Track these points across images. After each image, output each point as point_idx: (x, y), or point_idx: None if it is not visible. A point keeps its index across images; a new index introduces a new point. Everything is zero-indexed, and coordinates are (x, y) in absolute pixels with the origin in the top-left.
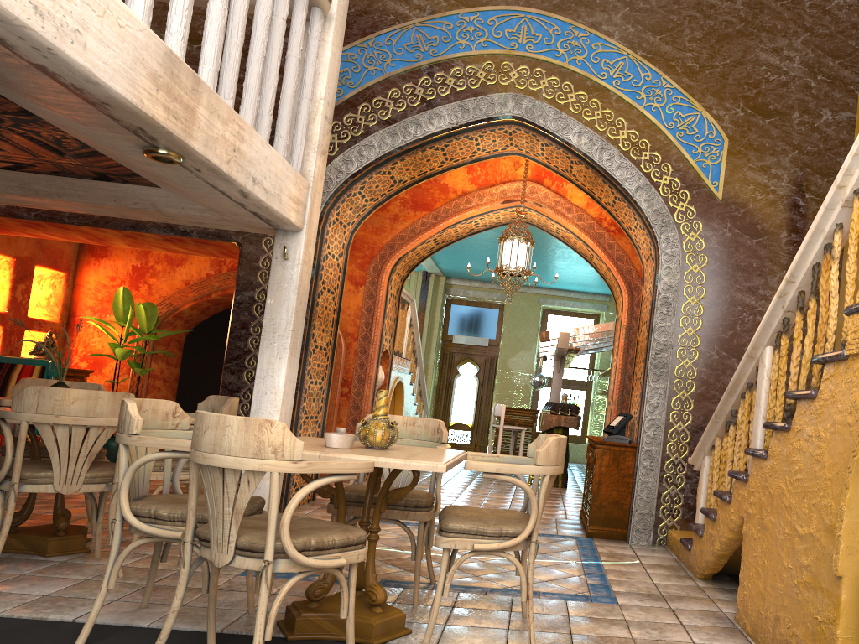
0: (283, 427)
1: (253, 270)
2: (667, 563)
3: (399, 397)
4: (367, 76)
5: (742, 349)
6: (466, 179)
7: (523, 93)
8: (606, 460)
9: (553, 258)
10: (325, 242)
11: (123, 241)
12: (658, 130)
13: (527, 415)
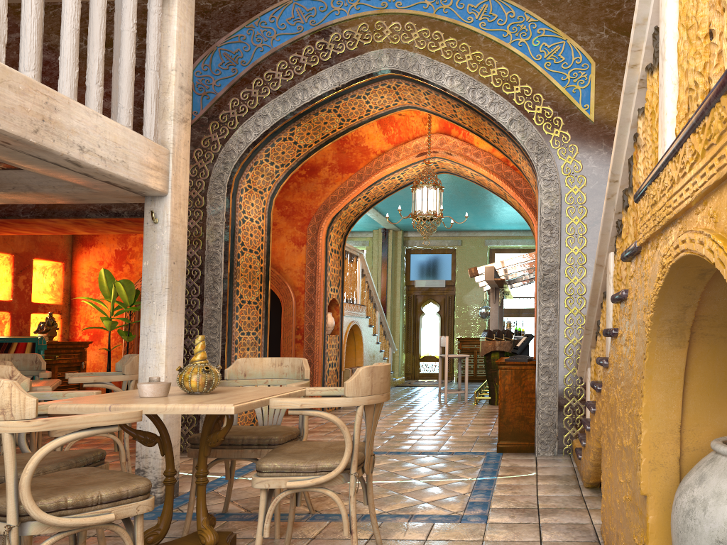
0: (10, 385)
1: None
2: (562, 473)
3: (358, 339)
4: (256, 53)
5: None
6: (383, 139)
7: (398, 47)
8: (509, 379)
9: (484, 203)
10: (240, 208)
11: (79, 229)
12: (526, 63)
13: None
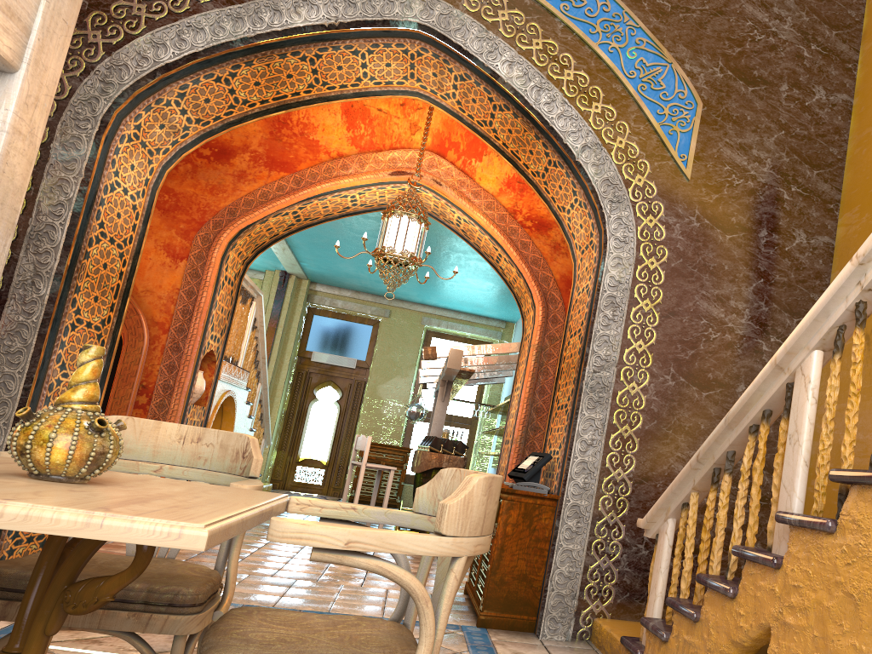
0: None
1: None
2: None
3: (229, 419)
4: None
5: (706, 375)
6: (345, 137)
7: None
8: (515, 517)
9: (445, 266)
10: (112, 165)
11: None
12: (614, 77)
13: (396, 453)
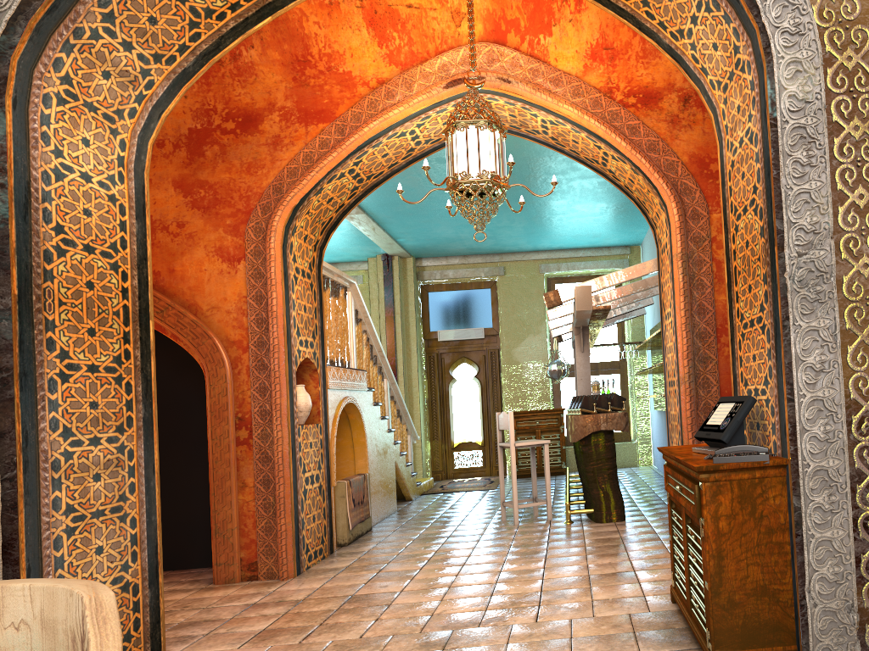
0: None
1: None
2: None
3: (357, 427)
4: None
5: None
6: (380, 57)
7: None
8: (727, 504)
9: (547, 197)
10: (43, 141)
11: None
12: None
13: (549, 417)
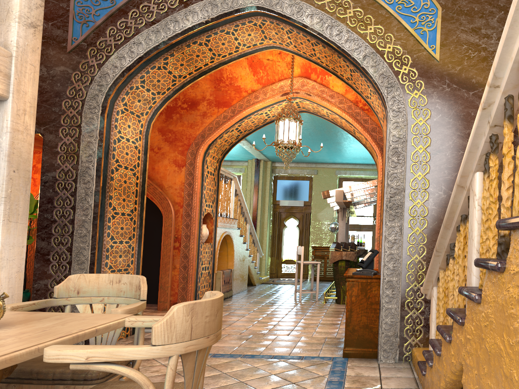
0: None
1: (54, 154)
2: (406, 387)
3: (230, 246)
4: None
5: None
6: (253, 80)
7: None
8: (356, 291)
9: (336, 140)
10: (115, 128)
11: None
12: (379, 6)
13: None
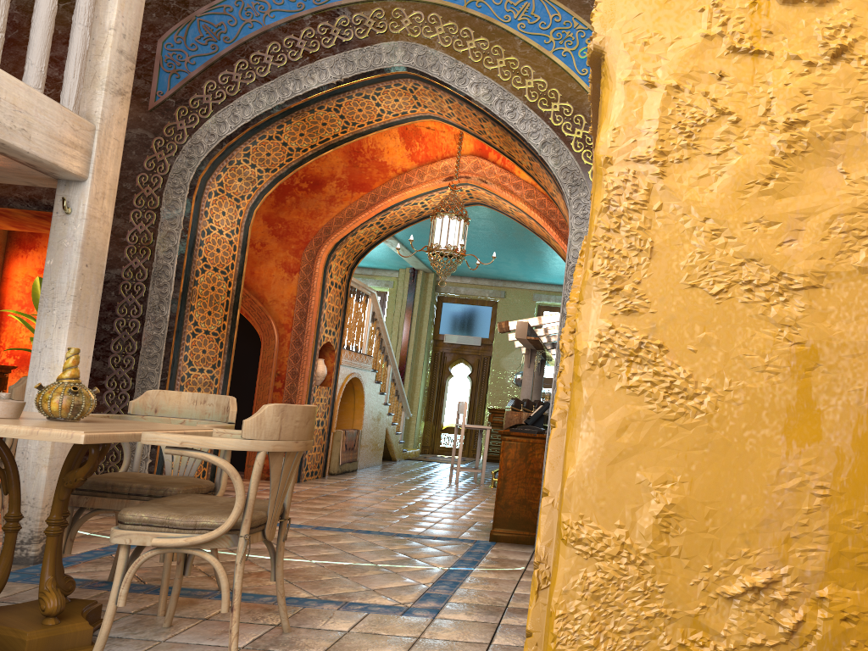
0: None
1: (121, 246)
2: None
3: (359, 396)
4: (244, 30)
5: None
6: (405, 155)
7: (417, 42)
8: (513, 454)
9: (531, 247)
10: (205, 215)
11: (3, 222)
12: (569, 78)
13: None
